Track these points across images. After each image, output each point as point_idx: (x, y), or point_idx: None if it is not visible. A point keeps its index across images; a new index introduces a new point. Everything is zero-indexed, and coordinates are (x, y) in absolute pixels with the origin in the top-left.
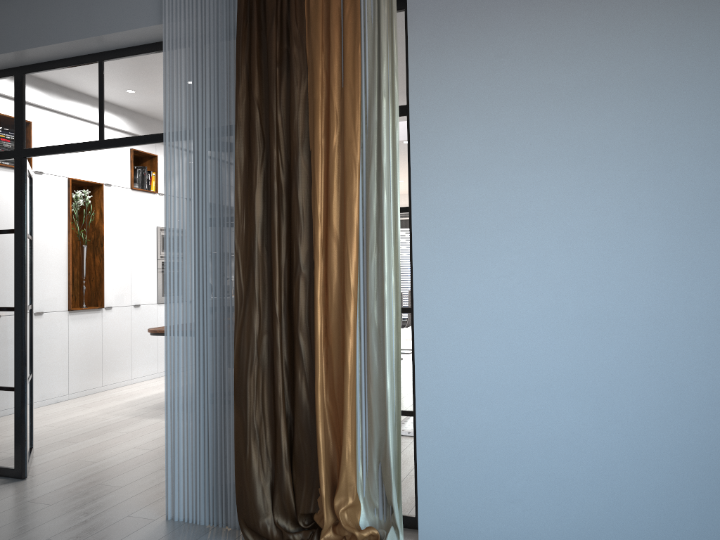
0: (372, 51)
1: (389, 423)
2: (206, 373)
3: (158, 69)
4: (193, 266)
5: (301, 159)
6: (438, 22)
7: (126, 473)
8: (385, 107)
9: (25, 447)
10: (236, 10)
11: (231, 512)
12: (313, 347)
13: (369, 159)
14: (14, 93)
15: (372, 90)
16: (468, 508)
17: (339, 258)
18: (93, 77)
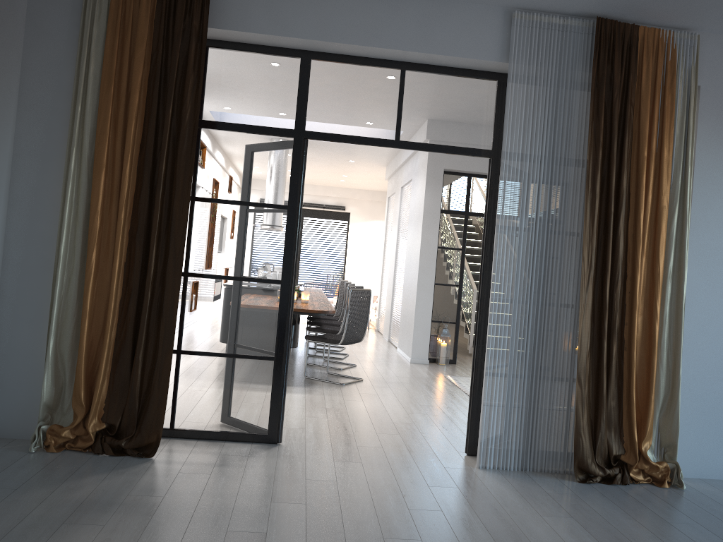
0: (679, 132)
1: (680, 391)
2: (525, 351)
3: (462, 92)
4: (520, 266)
5: (626, 198)
6: (718, 122)
7: (357, 437)
8: (690, 174)
9: (283, 414)
10: (576, 72)
11: (539, 459)
12: (621, 336)
13: (672, 207)
14: (299, 74)
15: (678, 159)
16: (706, 447)
17: (646, 274)
18: (393, 82)
